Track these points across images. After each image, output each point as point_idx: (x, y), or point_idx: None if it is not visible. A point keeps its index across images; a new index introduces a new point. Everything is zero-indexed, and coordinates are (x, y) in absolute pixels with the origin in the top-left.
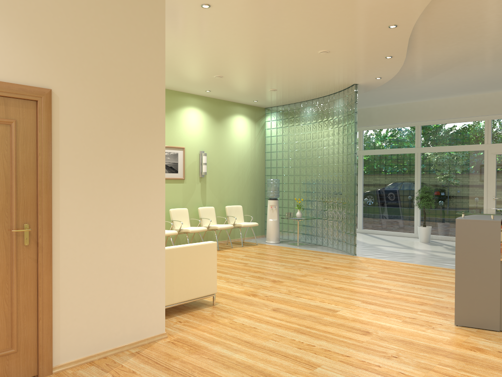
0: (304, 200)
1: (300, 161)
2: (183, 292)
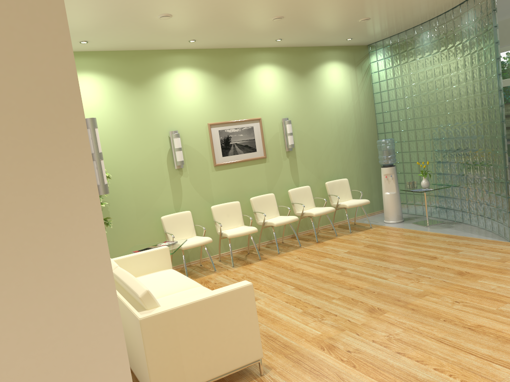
0: (432, 161)
1: (421, 109)
2: (201, 370)
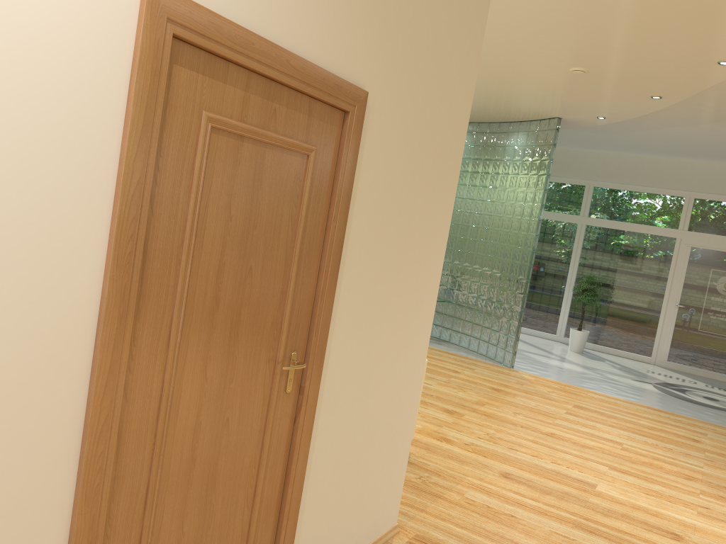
0: None
1: None
2: None
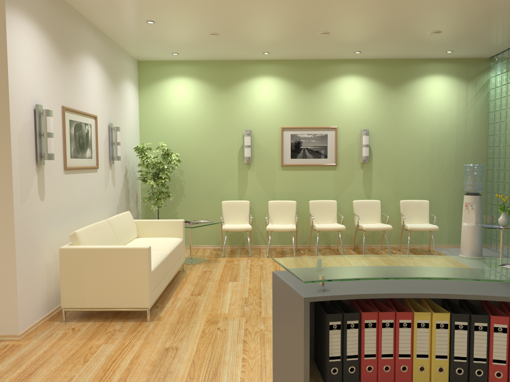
0: None
1: None
2: (97, 298)
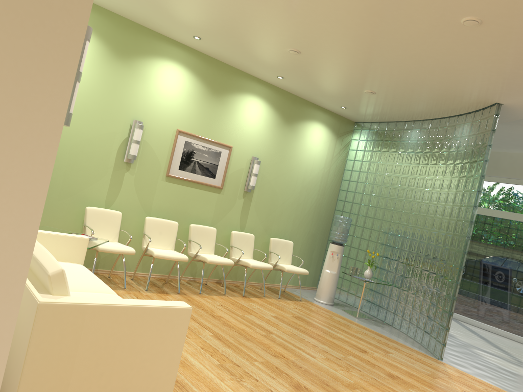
0: (380, 255)
1: (387, 201)
2: None
